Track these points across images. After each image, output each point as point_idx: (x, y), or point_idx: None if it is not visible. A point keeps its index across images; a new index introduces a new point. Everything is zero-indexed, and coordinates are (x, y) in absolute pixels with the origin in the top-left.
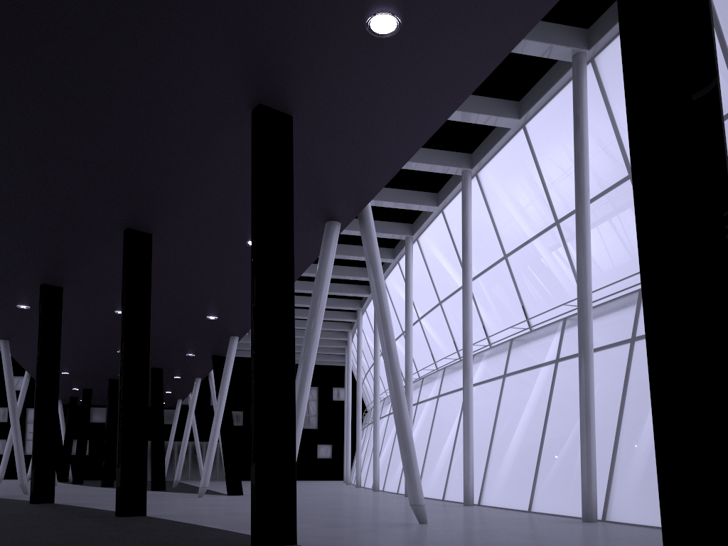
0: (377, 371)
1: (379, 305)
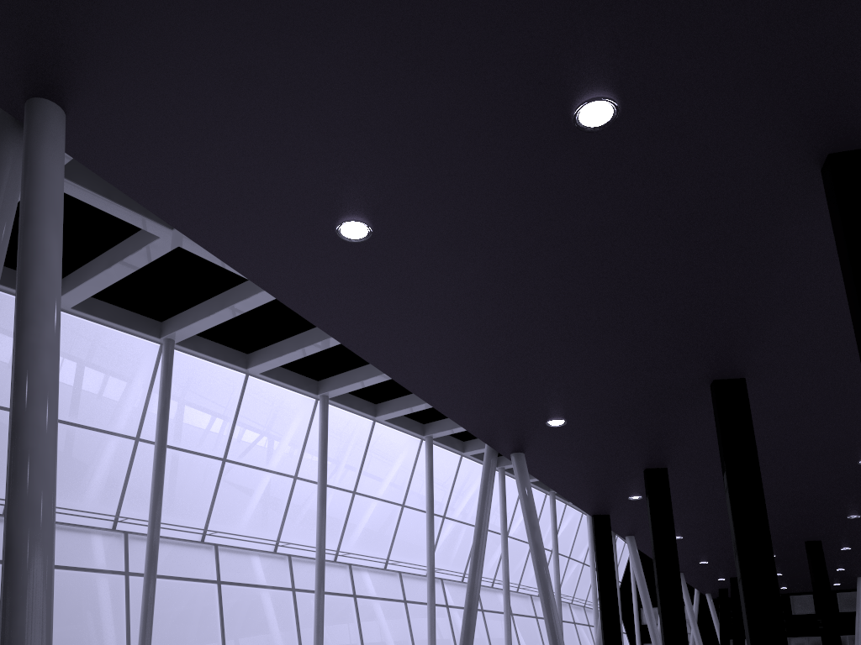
0: None
1: None
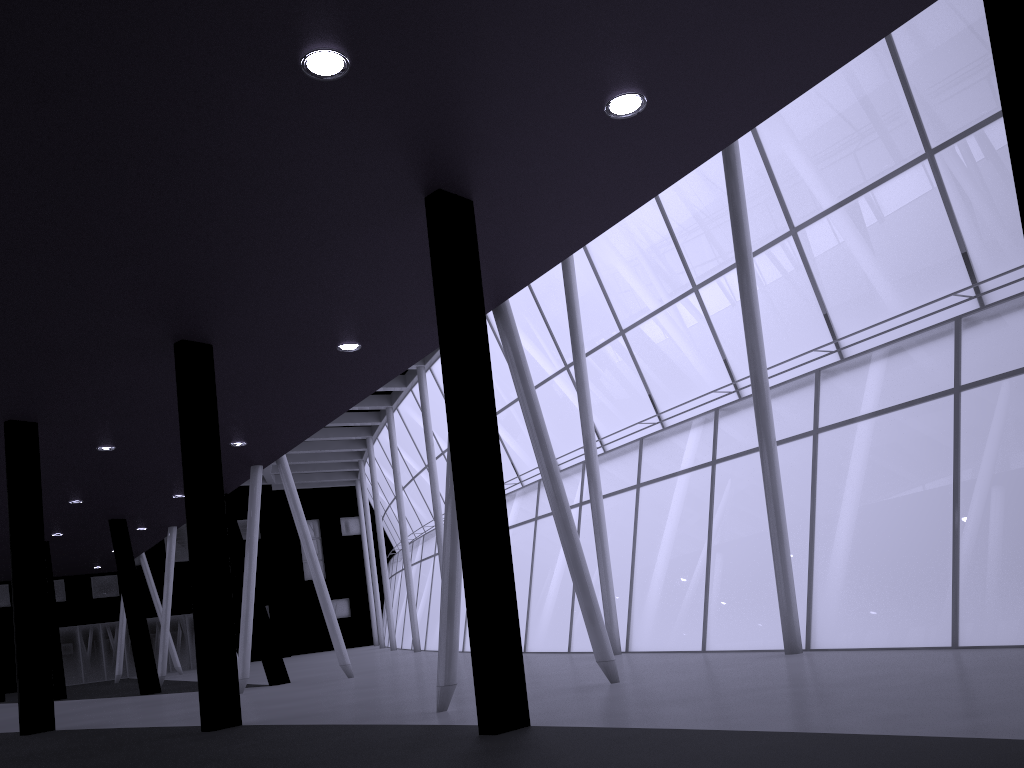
0: (436, 492)
1: (534, 418)
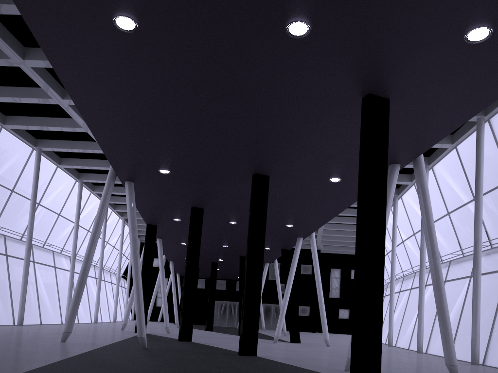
0: (393, 261)
1: (427, 221)
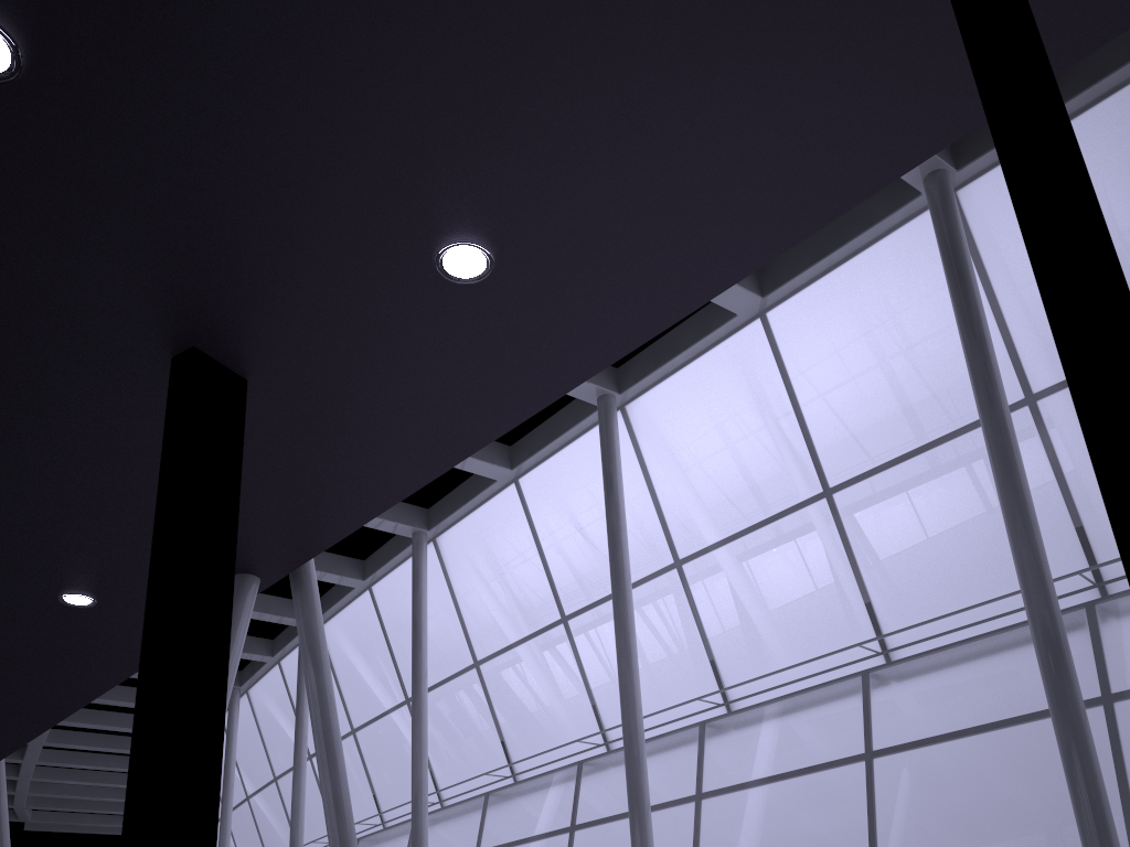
0: (225, 845)
1: (325, 724)
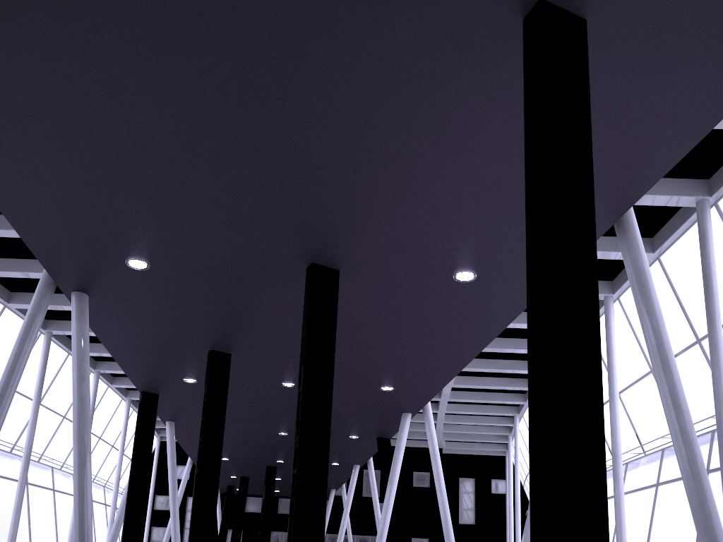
0: None
1: (657, 339)
